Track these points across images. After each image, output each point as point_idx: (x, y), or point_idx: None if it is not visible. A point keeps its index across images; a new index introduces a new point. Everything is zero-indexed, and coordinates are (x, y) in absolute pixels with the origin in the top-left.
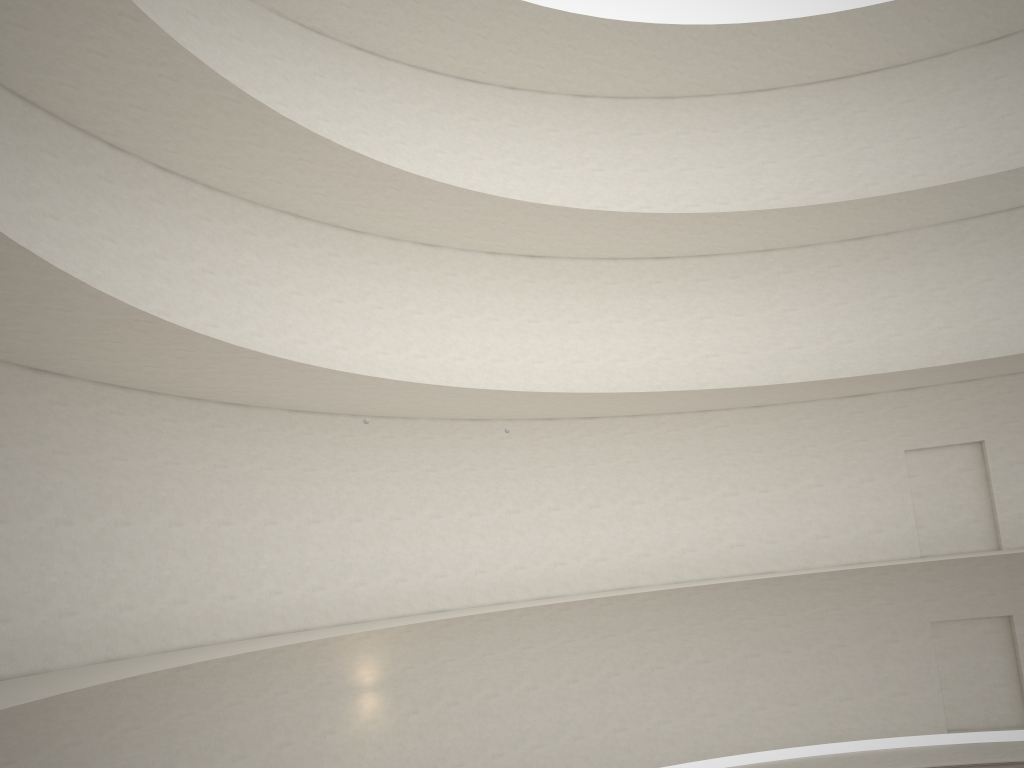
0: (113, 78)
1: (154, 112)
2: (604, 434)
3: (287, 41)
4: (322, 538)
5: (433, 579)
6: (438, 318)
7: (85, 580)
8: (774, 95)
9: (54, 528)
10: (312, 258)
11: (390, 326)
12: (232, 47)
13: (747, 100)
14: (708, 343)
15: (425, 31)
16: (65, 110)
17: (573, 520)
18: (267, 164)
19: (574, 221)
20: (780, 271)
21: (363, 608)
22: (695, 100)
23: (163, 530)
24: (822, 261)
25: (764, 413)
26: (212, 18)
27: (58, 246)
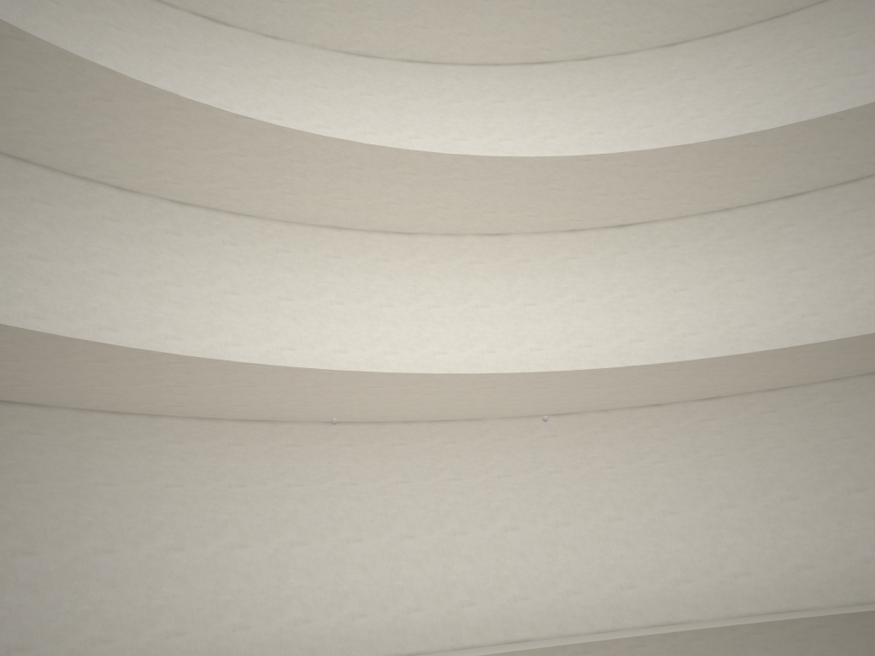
0: (60, 114)
1: (123, 142)
2: (733, 416)
3: (330, 70)
4: (365, 558)
5: (511, 602)
6: (509, 309)
7: (47, 612)
8: None
9: (9, 559)
10: (356, 266)
11: (450, 324)
12: (268, 85)
13: None
14: (871, 286)
15: (464, 21)
16: (54, 160)
17: (698, 525)
18: (265, 175)
19: (644, 169)
20: None
21: (418, 638)
22: (817, 7)
23: (157, 556)
24: None
25: None
26: (246, 64)
27: (44, 284)
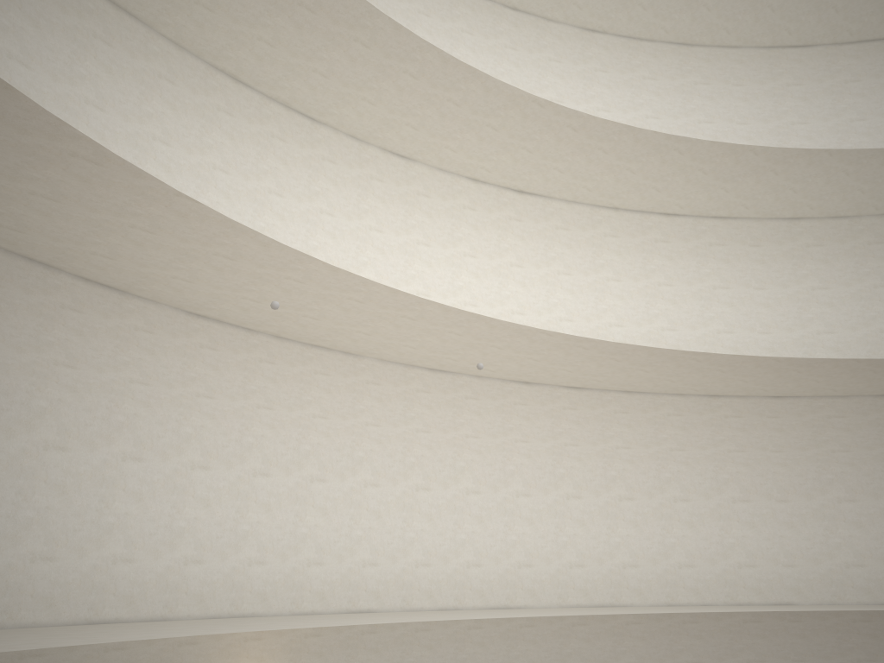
0: None
1: None
2: (591, 410)
3: None
4: (209, 491)
5: (359, 567)
6: (402, 242)
7: None
8: (808, 52)
9: None
10: (249, 134)
11: (340, 239)
12: None
13: (776, 55)
14: (721, 317)
15: None
16: None
17: (546, 511)
18: None
19: (581, 138)
20: (809, 243)
21: (256, 597)
22: (717, 50)
23: None
24: (860, 236)
25: (785, 406)
26: None
27: None
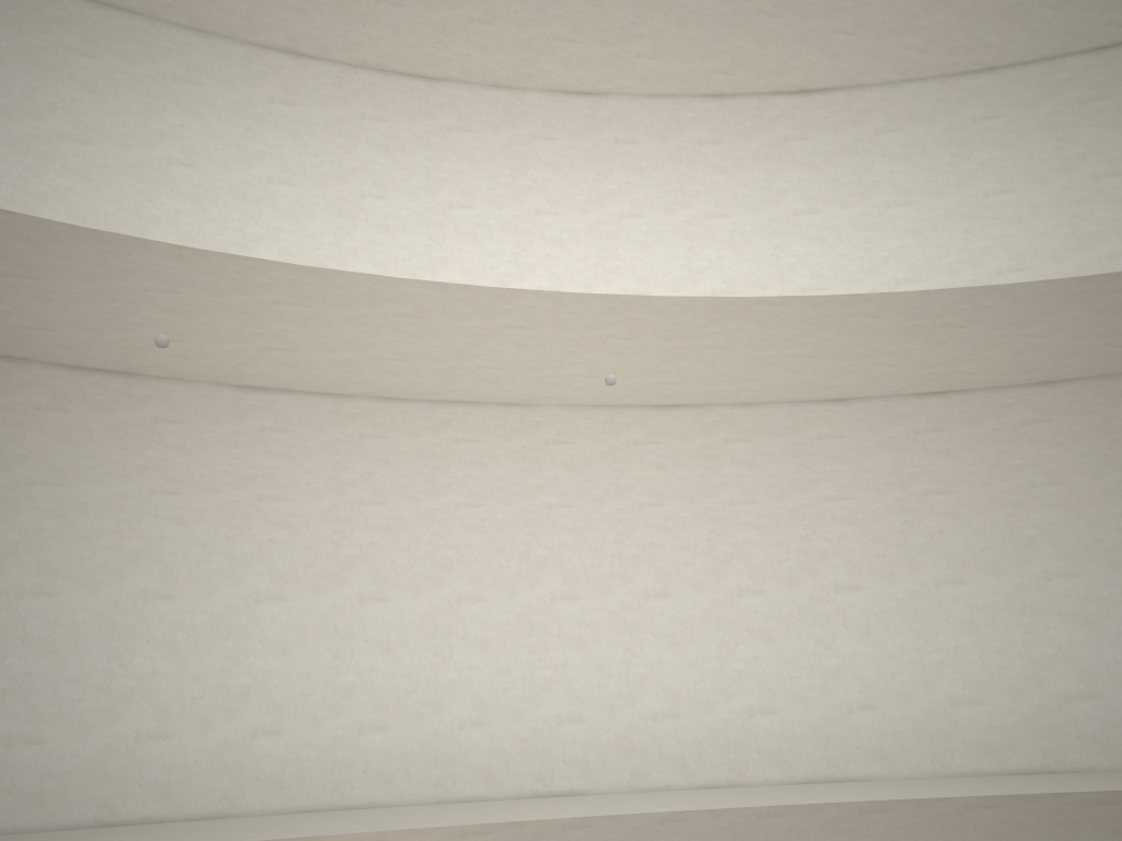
0: None
1: None
2: (972, 427)
3: None
4: (287, 632)
5: (551, 726)
6: (594, 221)
7: None
8: None
9: None
10: (323, 124)
11: (486, 238)
12: None
13: None
14: None
15: None
16: None
17: (895, 612)
18: None
19: None
20: None
21: (374, 778)
22: None
23: None
24: None
25: None
26: None
27: None
